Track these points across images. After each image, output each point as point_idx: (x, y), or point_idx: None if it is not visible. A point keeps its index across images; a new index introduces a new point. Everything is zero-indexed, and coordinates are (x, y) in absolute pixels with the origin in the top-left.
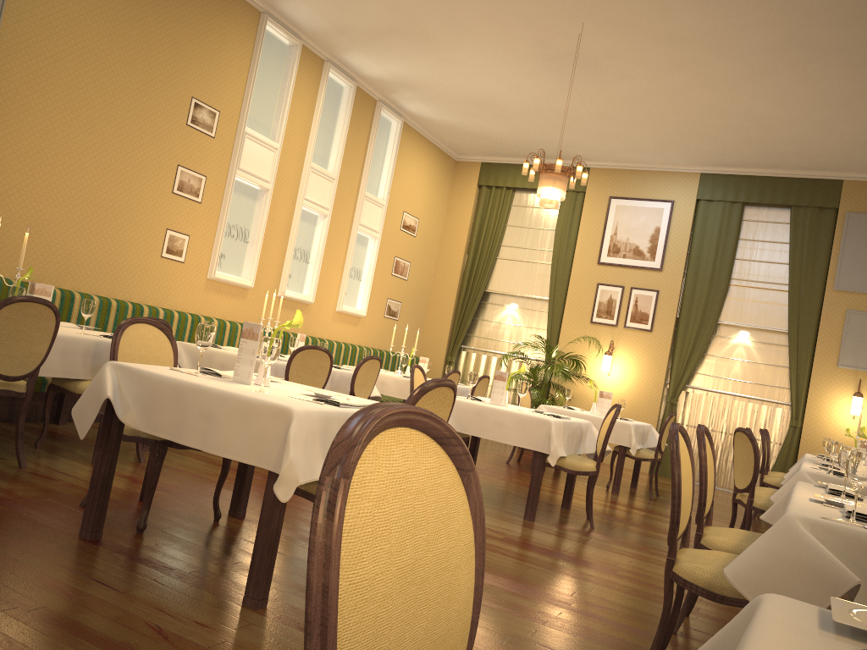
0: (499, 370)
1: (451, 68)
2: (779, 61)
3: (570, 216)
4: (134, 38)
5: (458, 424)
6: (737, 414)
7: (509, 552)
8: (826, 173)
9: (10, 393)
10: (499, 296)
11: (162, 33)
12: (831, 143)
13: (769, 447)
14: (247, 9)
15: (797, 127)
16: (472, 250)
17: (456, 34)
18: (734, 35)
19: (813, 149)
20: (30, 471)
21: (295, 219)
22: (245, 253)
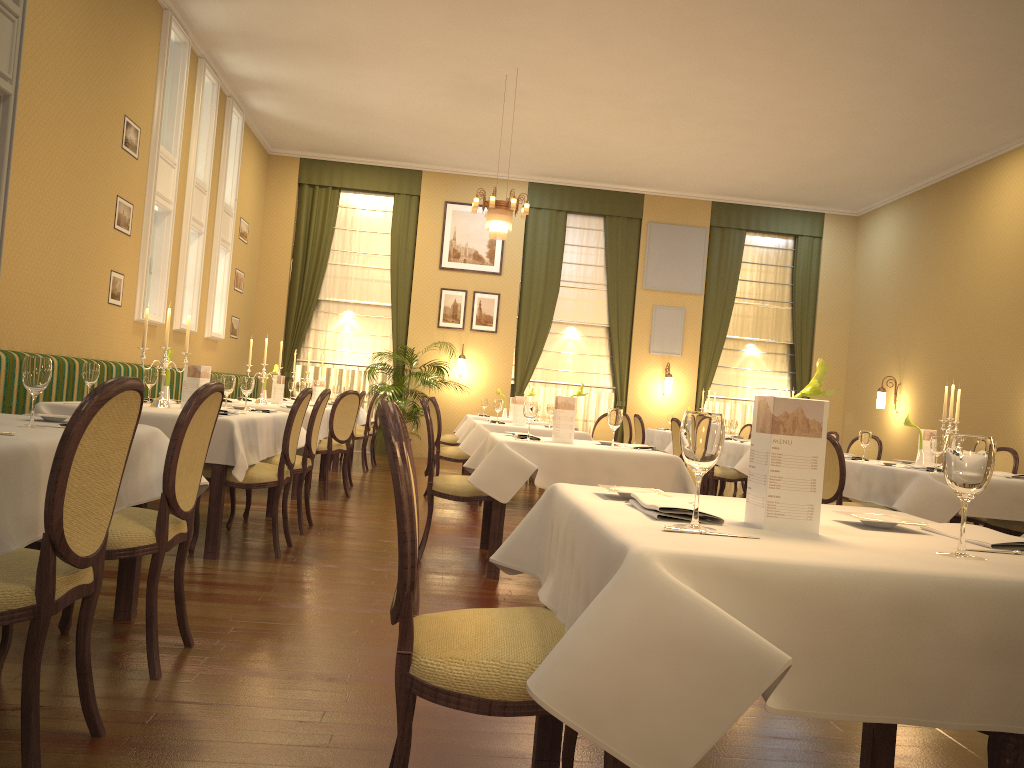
0: (343, 381)
1: (346, 80)
2: (655, 114)
3: (406, 220)
4: (91, 53)
5: None
6: None
7: None
8: (632, 188)
9: (288, 479)
10: (333, 304)
11: (108, 44)
12: (651, 168)
13: (631, 427)
14: (155, 7)
15: (633, 155)
16: (300, 256)
17: (382, 57)
18: (635, 94)
19: (634, 171)
20: (304, 547)
21: (183, 241)
22: (150, 286)
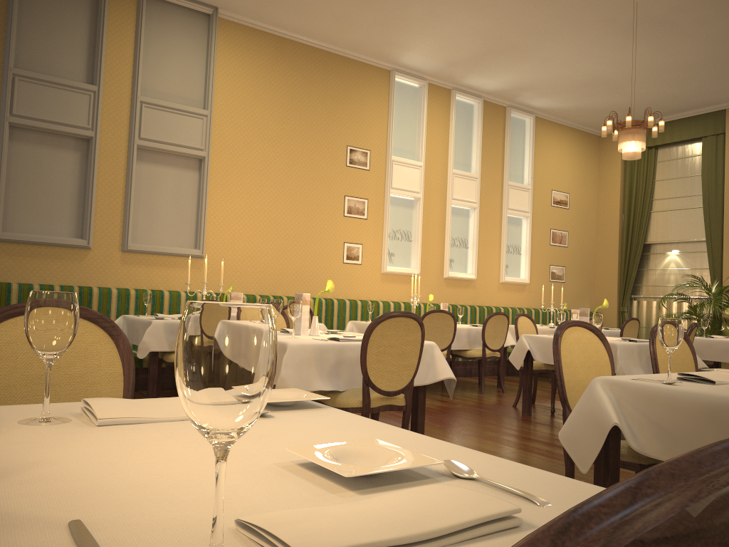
0: (670, 312)
1: (549, 64)
2: None
3: (713, 158)
4: (298, 117)
5: (545, 357)
6: None
7: (554, 454)
8: None
9: None
10: (660, 246)
11: (318, 108)
12: None
13: None
14: (379, 72)
15: None
16: (625, 210)
17: (536, 37)
18: None
19: None
20: None
21: (447, 216)
22: (410, 249)
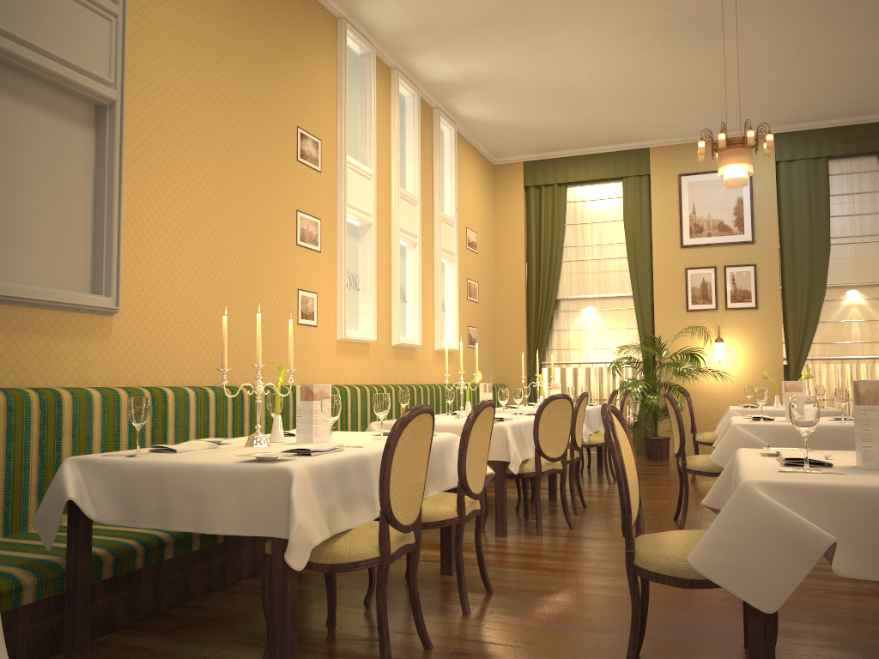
0: (591, 380)
1: (541, 55)
2: None
3: (637, 202)
4: (240, 61)
5: None
6: (867, 377)
7: None
8: None
9: (407, 548)
10: (572, 301)
11: (263, 52)
12: None
13: None
14: (326, 16)
15: None
16: (533, 258)
17: (569, 12)
18: None
19: None
20: (448, 651)
21: (393, 254)
22: (358, 303)
